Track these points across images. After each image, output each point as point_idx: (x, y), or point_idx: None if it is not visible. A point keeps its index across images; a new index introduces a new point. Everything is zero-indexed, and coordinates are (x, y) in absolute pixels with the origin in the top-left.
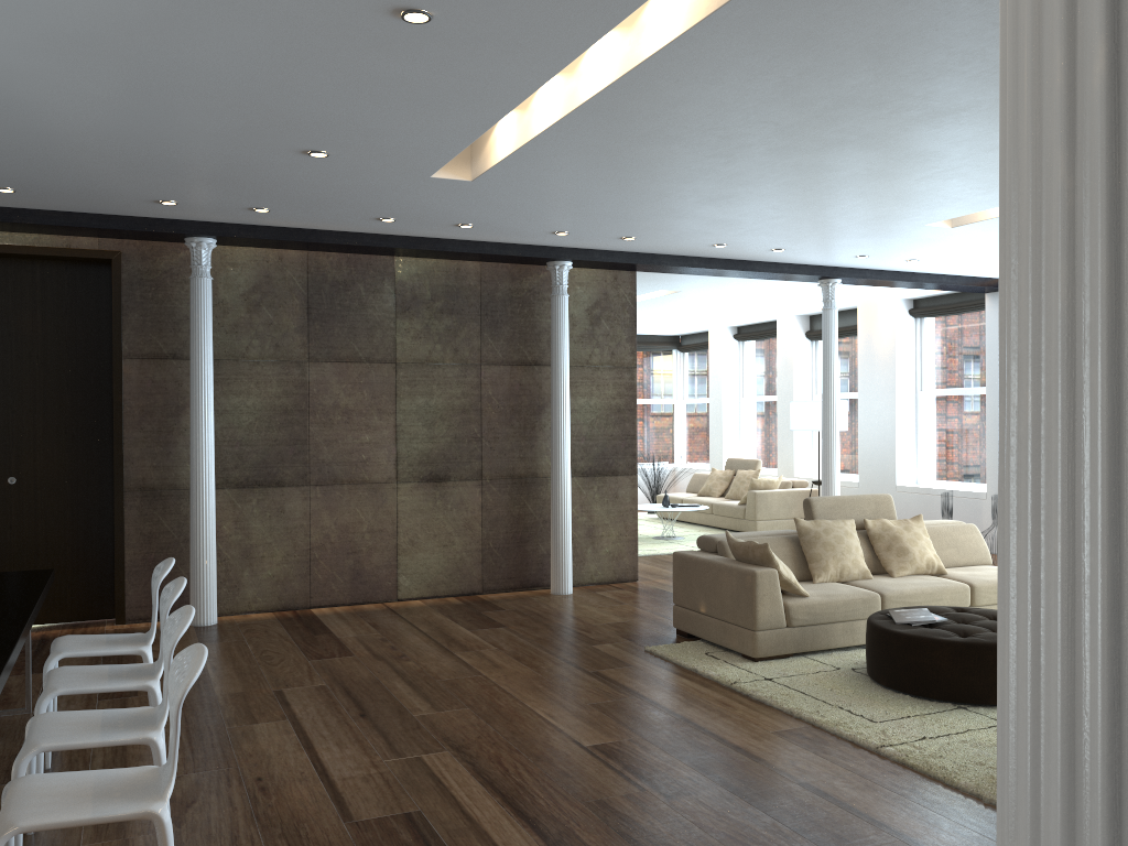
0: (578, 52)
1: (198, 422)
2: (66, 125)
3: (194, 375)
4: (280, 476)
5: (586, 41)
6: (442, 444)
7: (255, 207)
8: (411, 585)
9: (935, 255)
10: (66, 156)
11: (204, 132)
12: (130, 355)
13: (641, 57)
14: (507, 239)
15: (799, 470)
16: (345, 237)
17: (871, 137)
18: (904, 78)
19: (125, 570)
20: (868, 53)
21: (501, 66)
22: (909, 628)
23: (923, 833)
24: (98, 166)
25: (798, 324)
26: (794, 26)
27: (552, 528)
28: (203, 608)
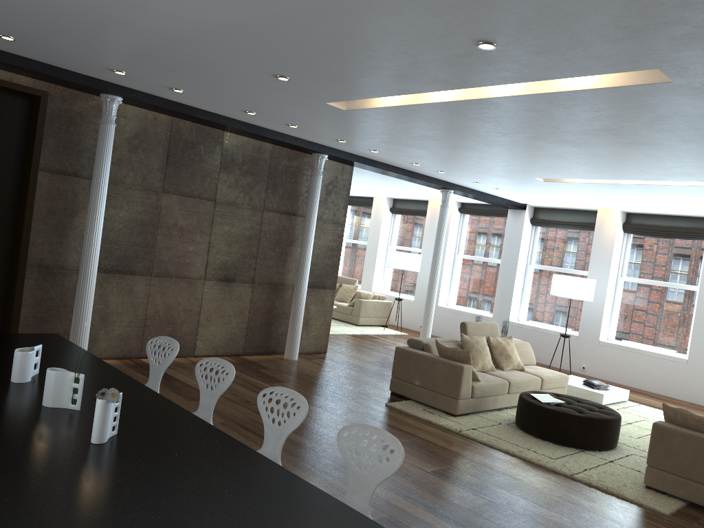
0: (531, 80)
1: (94, 225)
2: (145, 24)
3: (95, 191)
4: (133, 267)
5: (545, 78)
6: (234, 258)
7: (176, 88)
8: (203, 347)
9: (512, 189)
10: (102, 36)
11: (233, 51)
12: (44, 168)
13: (552, 89)
14: (302, 136)
15: (374, 288)
16: (208, 115)
17: (587, 143)
18: (650, 129)
19: (19, 323)
20: (656, 117)
21: (480, 74)
22: (550, 406)
23: (640, 526)
24: (114, 46)
25: (387, 202)
26: (648, 100)
27: (292, 318)
28: None
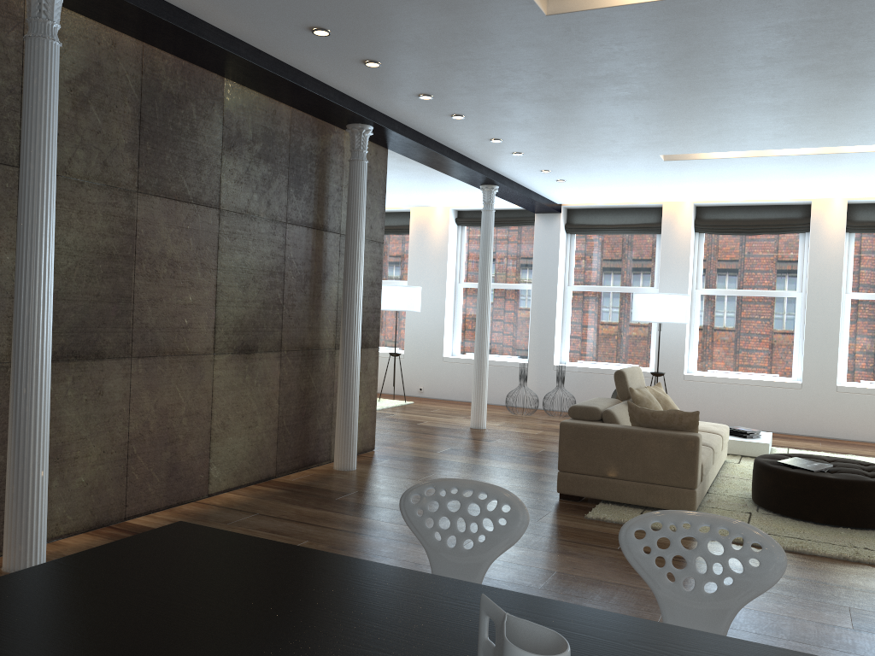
0: None
1: (39, 261)
2: None
3: (35, 188)
4: (100, 345)
5: None
6: (253, 310)
7: None
8: (221, 476)
9: (586, 179)
10: None
11: None
12: None
13: None
14: (357, 90)
15: None
16: (223, 39)
17: None
18: None
19: None
20: None
21: None
22: (828, 474)
23: None
24: None
25: None
26: None
27: (343, 402)
28: (35, 544)
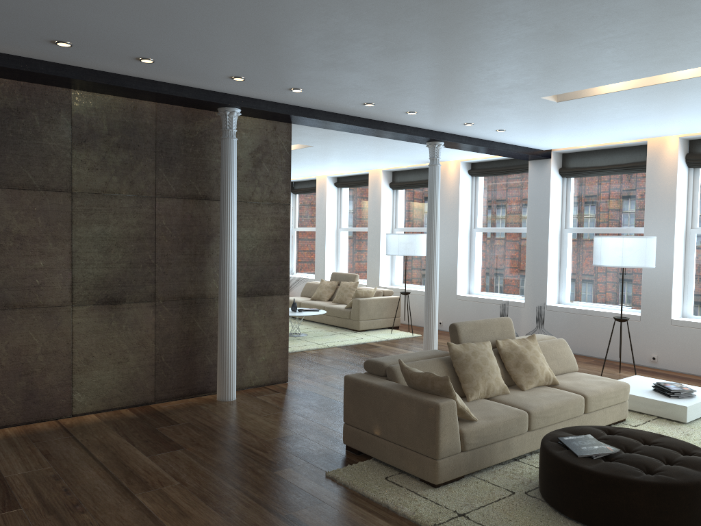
0: None
1: None
2: None
3: None
4: None
5: None
6: (117, 269)
7: None
8: (86, 401)
9: (521, 127)
10: None
11: None
12: None
13: None
14: (184, 81)
15: (382, 282)
16: (17, 61)
17: None
18: None
19: None
20: None
21: None
22: (593, 462)
23: None
24: None
25: (384, 177)
26: None
27: (219, 343)
28: None
